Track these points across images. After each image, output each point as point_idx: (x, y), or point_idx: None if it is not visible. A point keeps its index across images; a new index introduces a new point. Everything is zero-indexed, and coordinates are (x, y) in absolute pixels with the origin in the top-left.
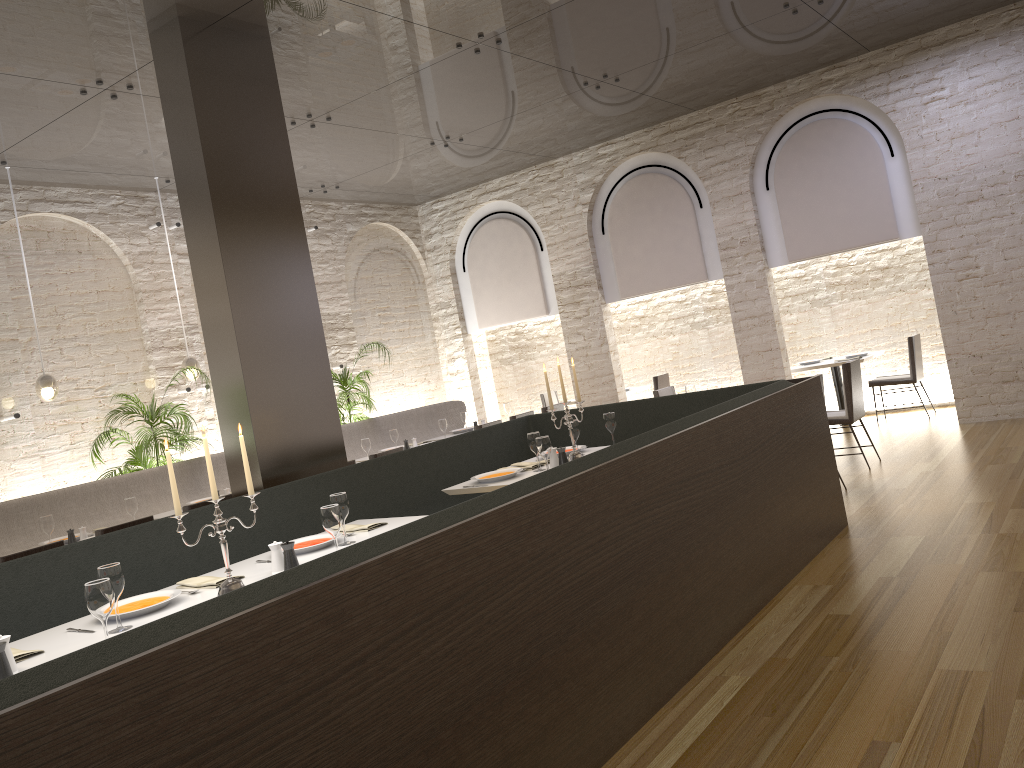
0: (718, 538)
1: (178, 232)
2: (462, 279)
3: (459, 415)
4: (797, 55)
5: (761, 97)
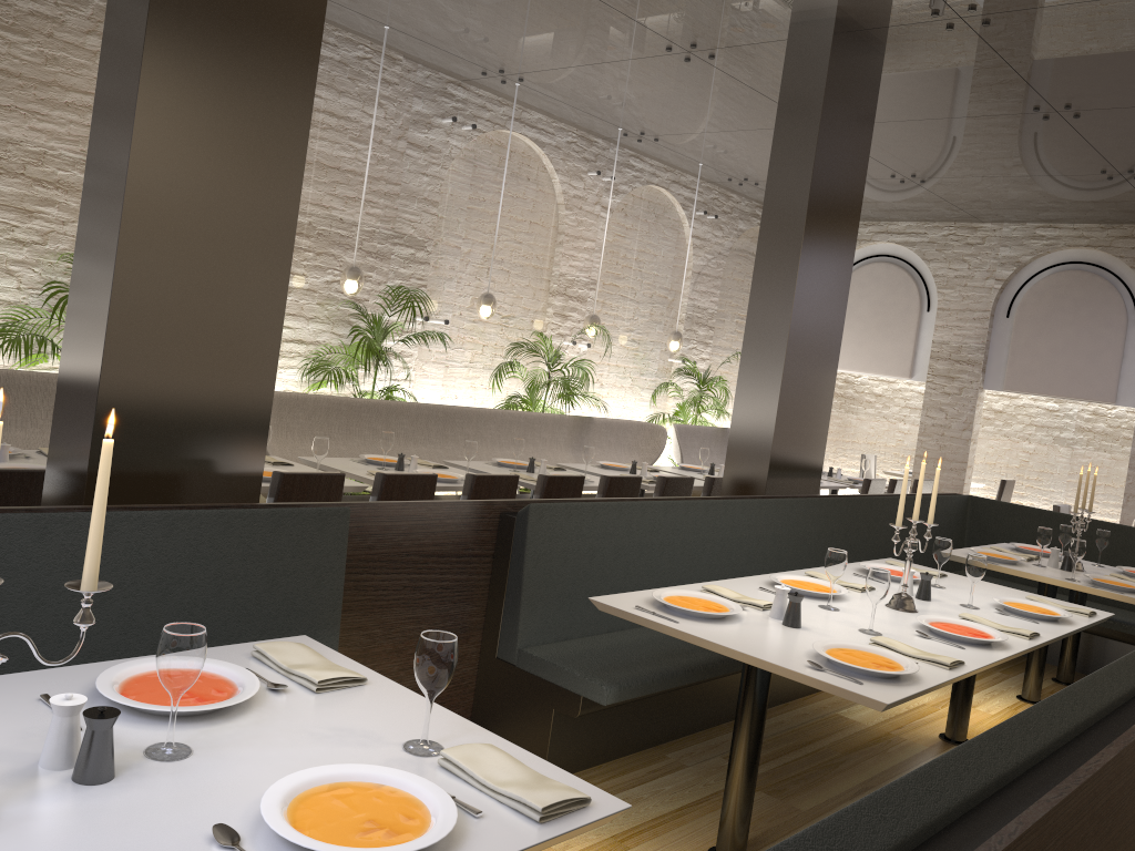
0: None
1: (610, 186)
2: None
3: None
4: None
5: None
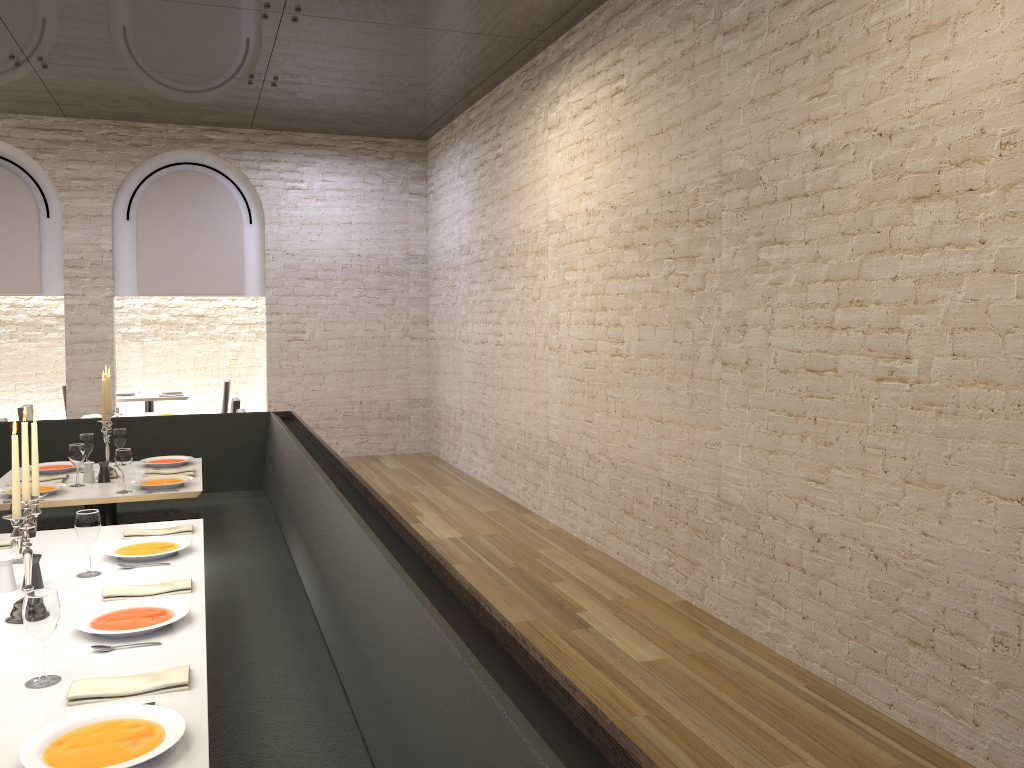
0: None
1: None
2: None
3: None
4: (205, 110)
5: (141, 130)
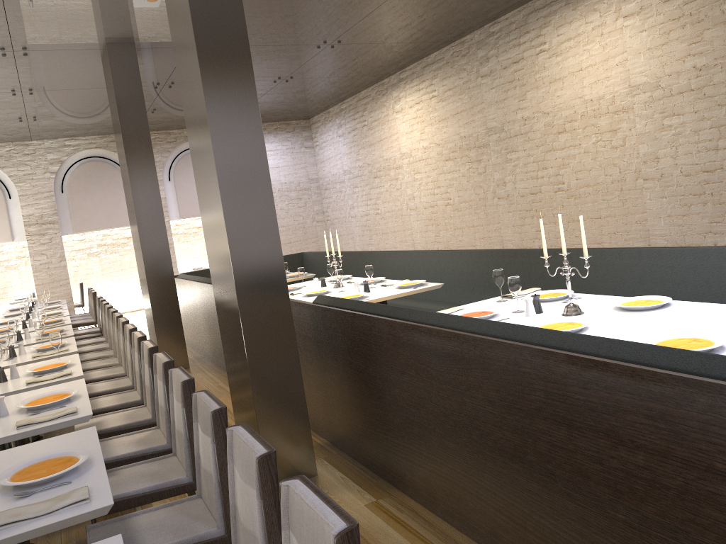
0: None
1: None
2: None
3: None
4: None
5: (170, 134)
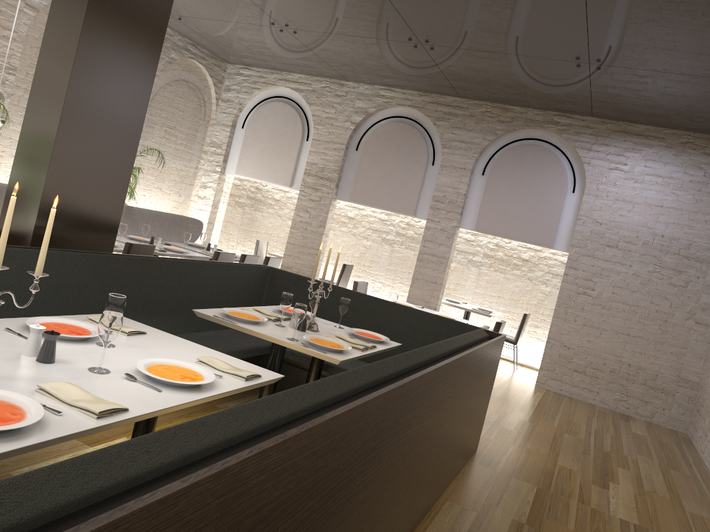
0: (427, 458)
1: None
2: (238, 133)
3: (195, 231)
4: (551, 95)
5: (508, 111)
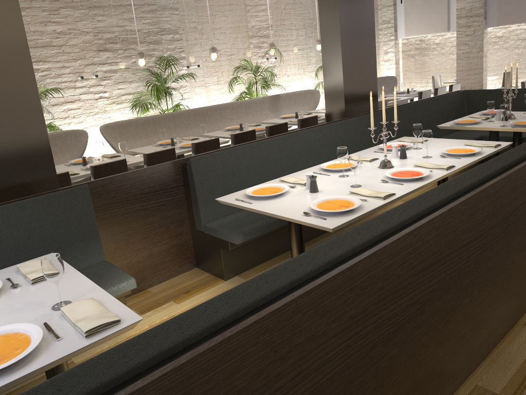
0: None
1: None
2: (399, 7)
3: (393, 84)
4: None
5: None
